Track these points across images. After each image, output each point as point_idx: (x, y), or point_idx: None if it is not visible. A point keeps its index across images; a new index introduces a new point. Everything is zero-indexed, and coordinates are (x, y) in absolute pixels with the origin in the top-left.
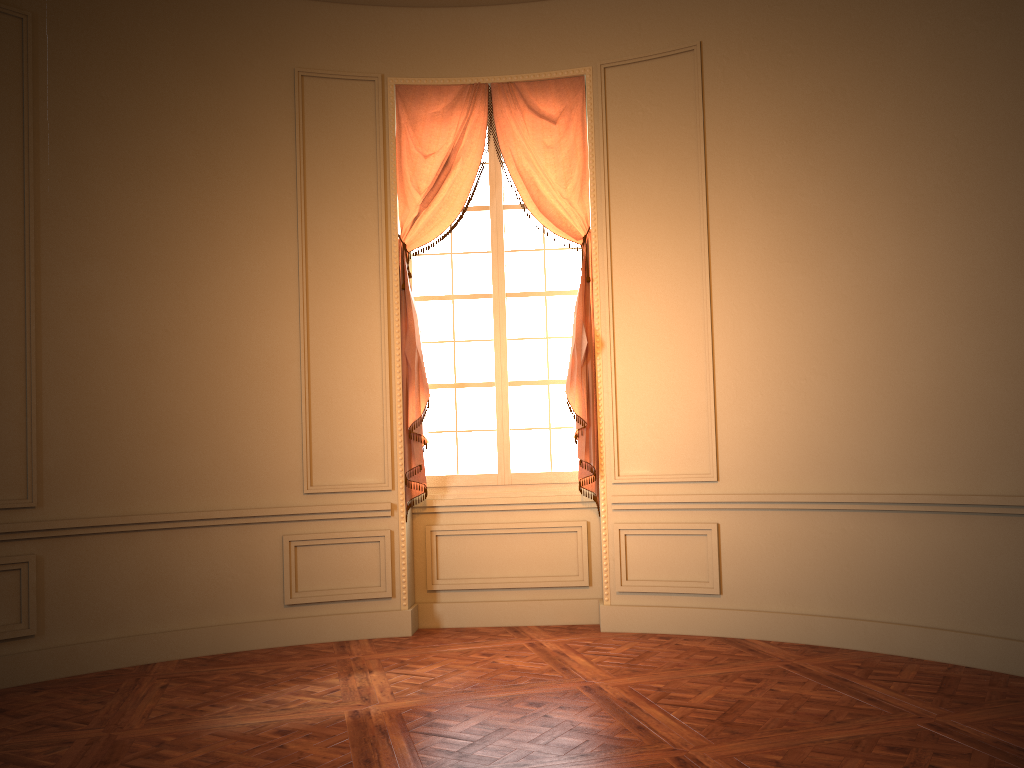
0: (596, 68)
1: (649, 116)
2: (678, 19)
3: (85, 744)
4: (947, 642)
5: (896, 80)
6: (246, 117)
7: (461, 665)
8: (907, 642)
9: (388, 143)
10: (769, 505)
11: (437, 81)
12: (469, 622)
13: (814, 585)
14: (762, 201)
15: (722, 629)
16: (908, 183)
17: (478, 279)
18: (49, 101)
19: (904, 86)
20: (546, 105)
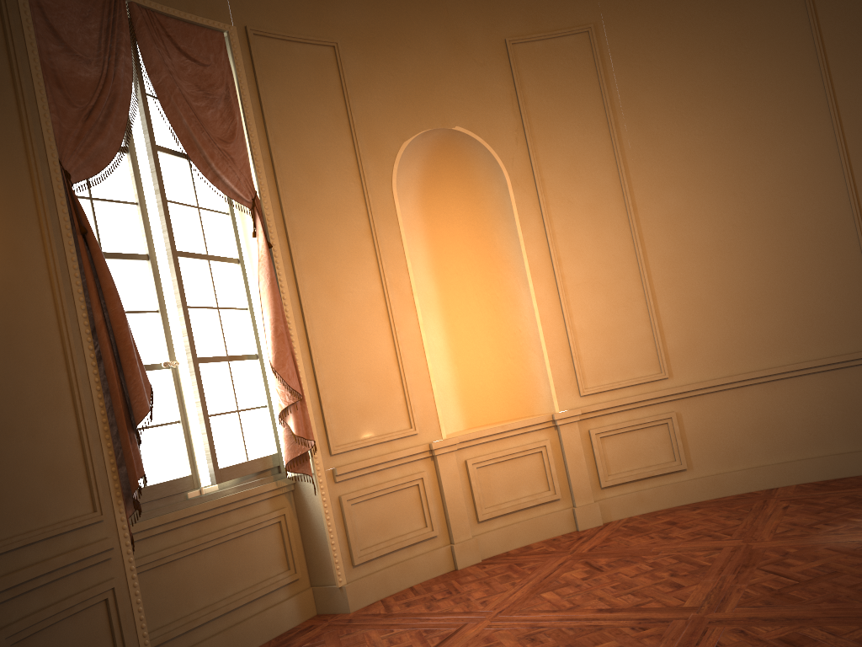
0: None
1: None
2: None
3: (730, 551)
4: None
5: None
6: (762, 24)
7: None
8: None
9: None
10: None
11: None
12: None
13: None
14: None
15: None
16: None
17: None
18: (616, 82)
19: None
20: None
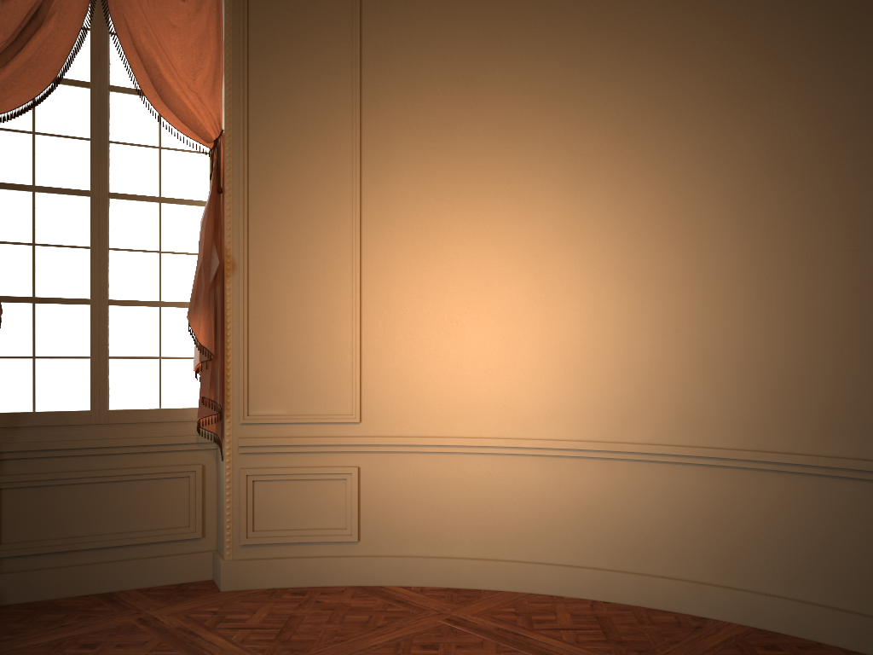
0: None
1: (299, 18)
2: None
3: None
4: (586, 579)
5: (562, 38)
6: None
7: None
8: (548, 580)
9: None
10: (415, 448)
11: None
12: (45, 594)
13: (457, 528)
14: (420, 134)
15: (360, 578)
16: (569, 141)
17: (71, 171)
18: None
19: (569, 46)
20: None
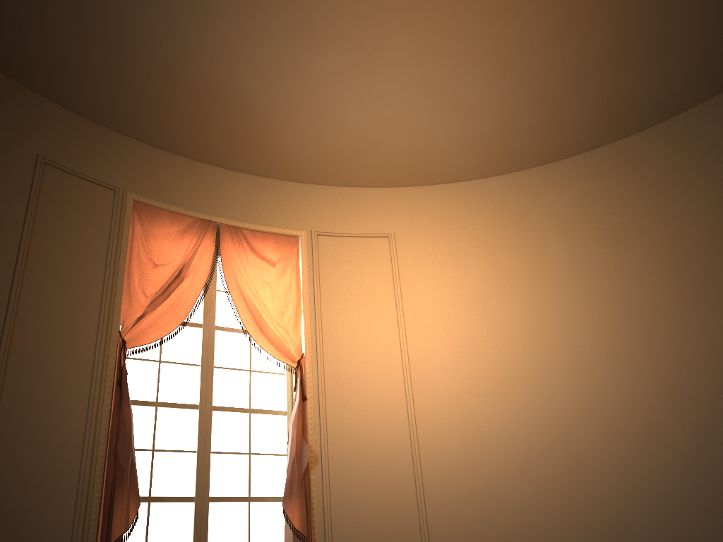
0: (310, 233)
1: (354, 275)
2: (375, 215)
3: None
4: None
5: (548, 277)
6: None
7: None
8: None
9: (120, 245)
10: None
11: (173, 208)
12: None
13: None
14: (452, 348)
15: None
16: (569, 343)
17: (185, 389)
18: None
19: (554, 281)
20: (266, 251)
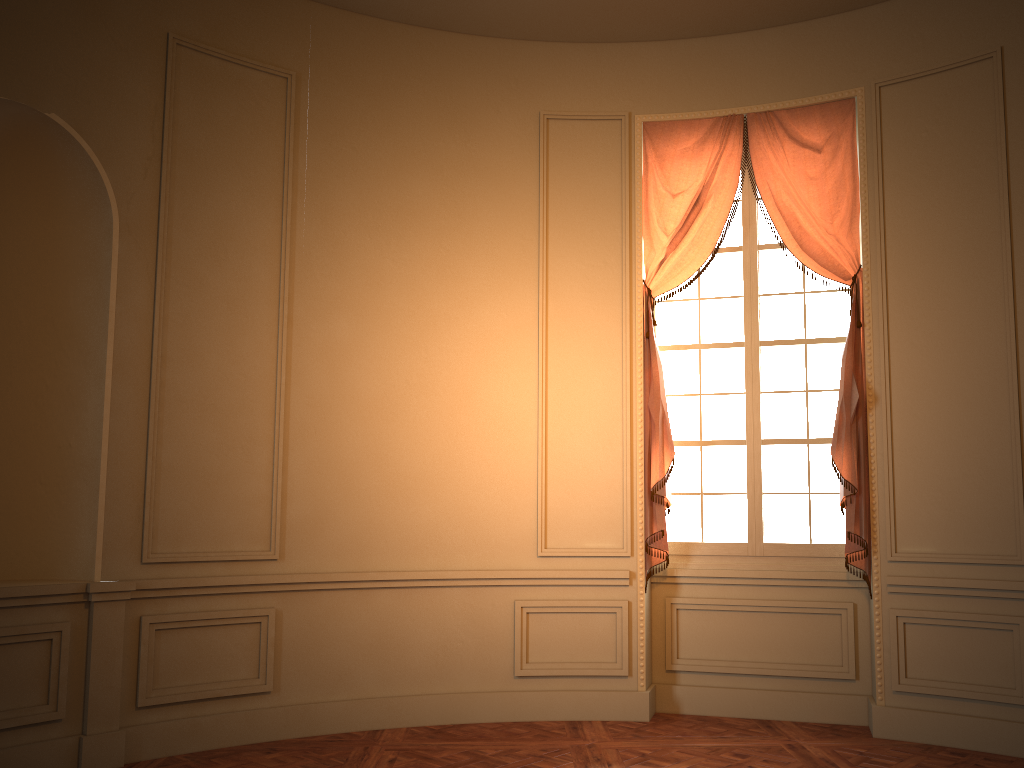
0: (869, 88)
1: (935, 137)
2: (972, 24)
3: None
4: None
5: None
6: (491, 164)
7: (712, 767)
8: None
9: (634, 183)
10: None
11: (687, 115)
12: (713, 710)
13: None
14: None
15: None
16: None
17: (728, 326)
18: (307, 156)
19: None
20: (809, 133)
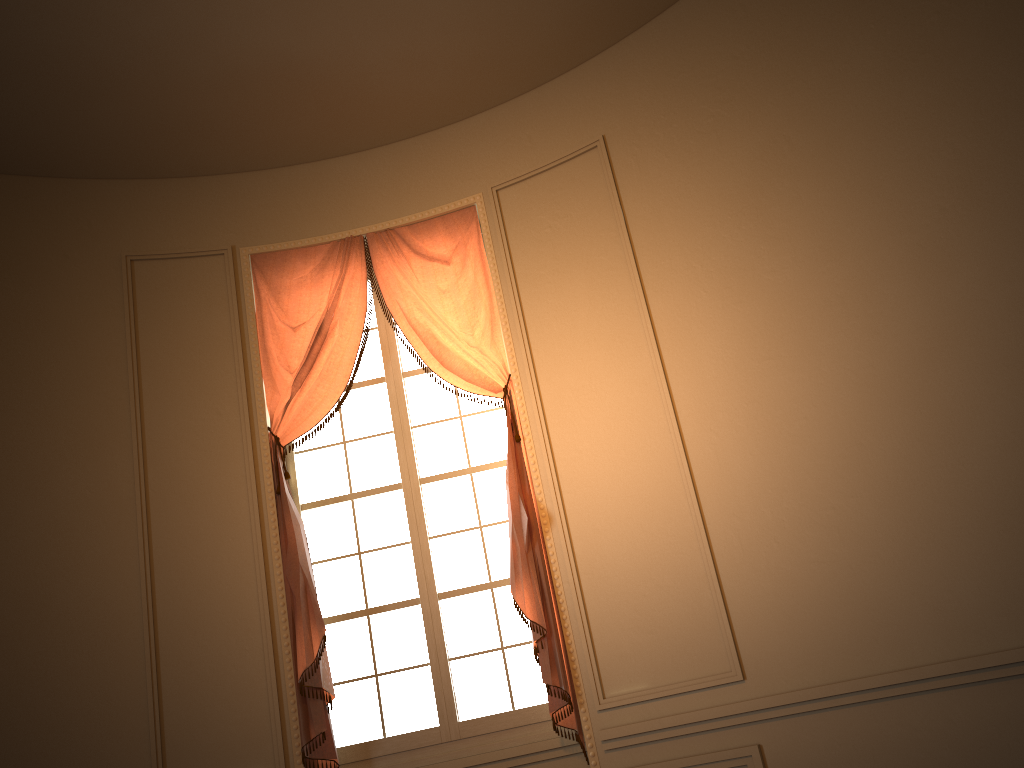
0: (487, 193)
1: (559, 231)
2: (572, 119)
3: None
4: None
5: (850, 104)
6: (59, 315)
7: None
8: None
9: (246, 321)
10: (827, 702)
11: (301, 242)
12: None
13: None
14: (718, 293)
15: None
16: (902, 217)
17: (382, 468)
18: None
19: (862, 107)
20: (435, 246)
